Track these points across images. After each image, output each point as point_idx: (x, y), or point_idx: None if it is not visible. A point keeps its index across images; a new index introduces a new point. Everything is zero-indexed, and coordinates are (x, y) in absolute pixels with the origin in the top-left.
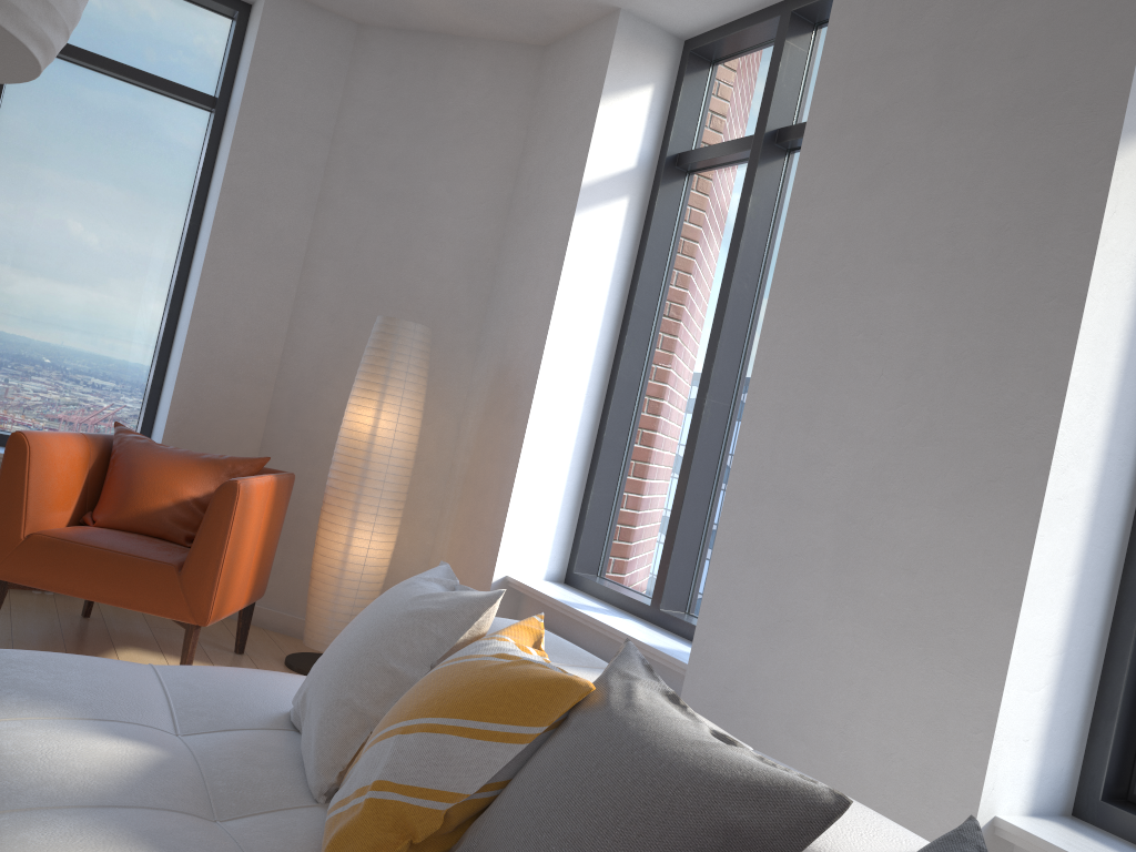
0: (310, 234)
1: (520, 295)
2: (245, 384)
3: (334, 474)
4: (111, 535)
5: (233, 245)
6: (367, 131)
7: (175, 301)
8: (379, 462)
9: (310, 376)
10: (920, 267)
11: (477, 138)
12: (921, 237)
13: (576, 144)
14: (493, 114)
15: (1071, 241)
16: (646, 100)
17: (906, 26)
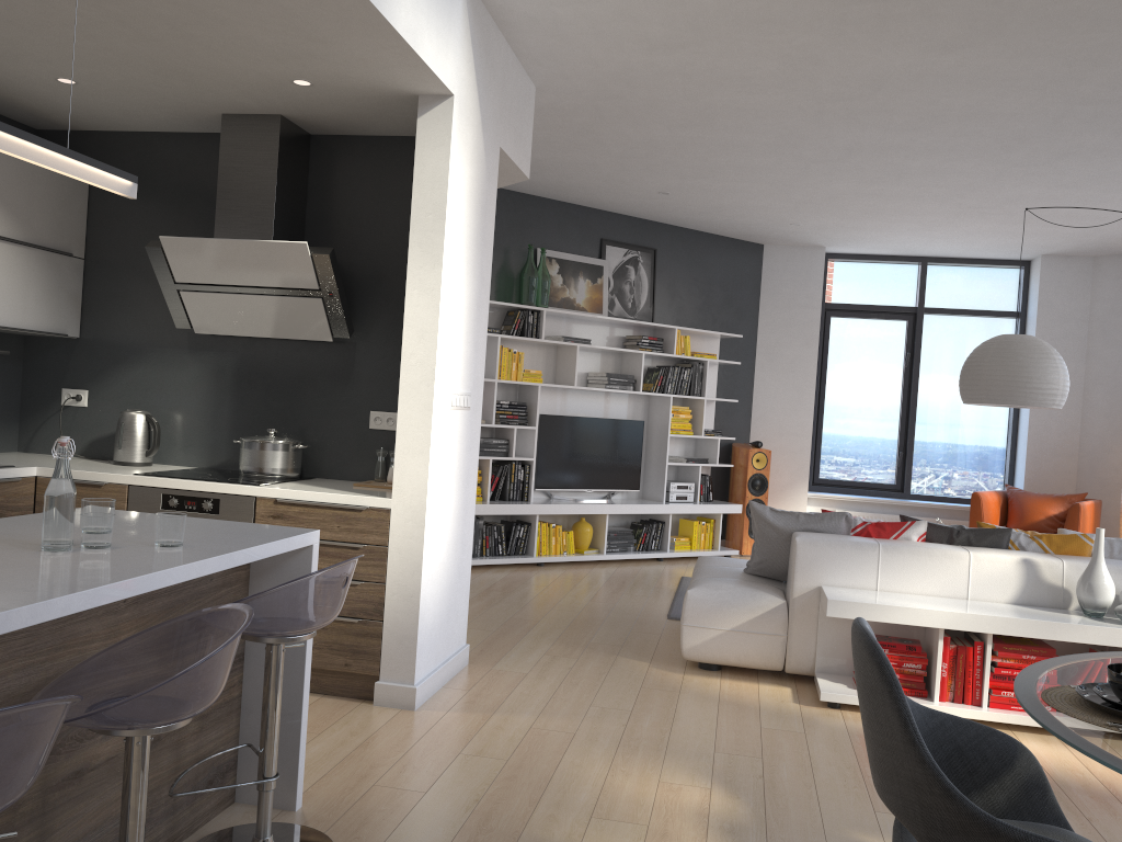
0: (1084, 373)
1: None
2: (1061, 457)
3: None
4: None
5: None
6: (1109, 312)
7: (1014, 419)
8: None
9: (1097, 448)
10: None
11: None
12: None
13: None
14: None
15: None
16: None
17: None
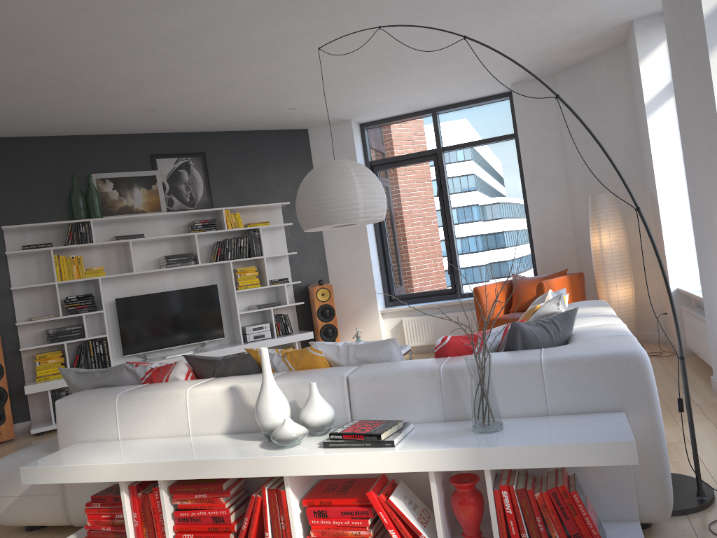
0: (564, 170)
1: (646, 161)
2: (561, 242)
3: (593, 267)
4: (514, 314)
5: (535, 189)
6: (570, 117)
7: (527, 218)
8: (607, 256)
9: (585, 229)
10: (696, 115)
11: (612, 97)
12: (693, 103)
13: (639, 86)
14: (614, 84)
15: (711, 95)
16: (664, 49)
17: (673, 14)
